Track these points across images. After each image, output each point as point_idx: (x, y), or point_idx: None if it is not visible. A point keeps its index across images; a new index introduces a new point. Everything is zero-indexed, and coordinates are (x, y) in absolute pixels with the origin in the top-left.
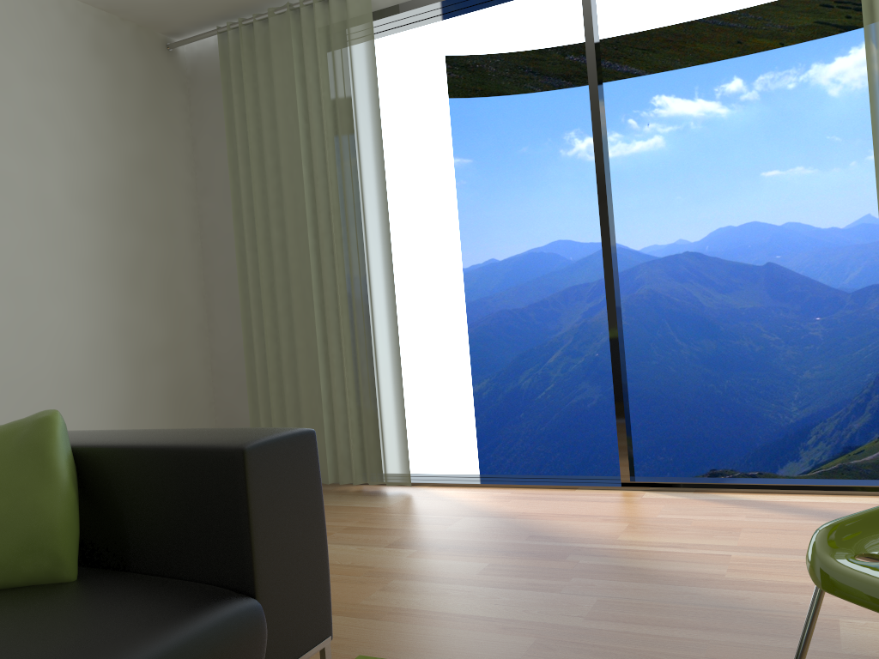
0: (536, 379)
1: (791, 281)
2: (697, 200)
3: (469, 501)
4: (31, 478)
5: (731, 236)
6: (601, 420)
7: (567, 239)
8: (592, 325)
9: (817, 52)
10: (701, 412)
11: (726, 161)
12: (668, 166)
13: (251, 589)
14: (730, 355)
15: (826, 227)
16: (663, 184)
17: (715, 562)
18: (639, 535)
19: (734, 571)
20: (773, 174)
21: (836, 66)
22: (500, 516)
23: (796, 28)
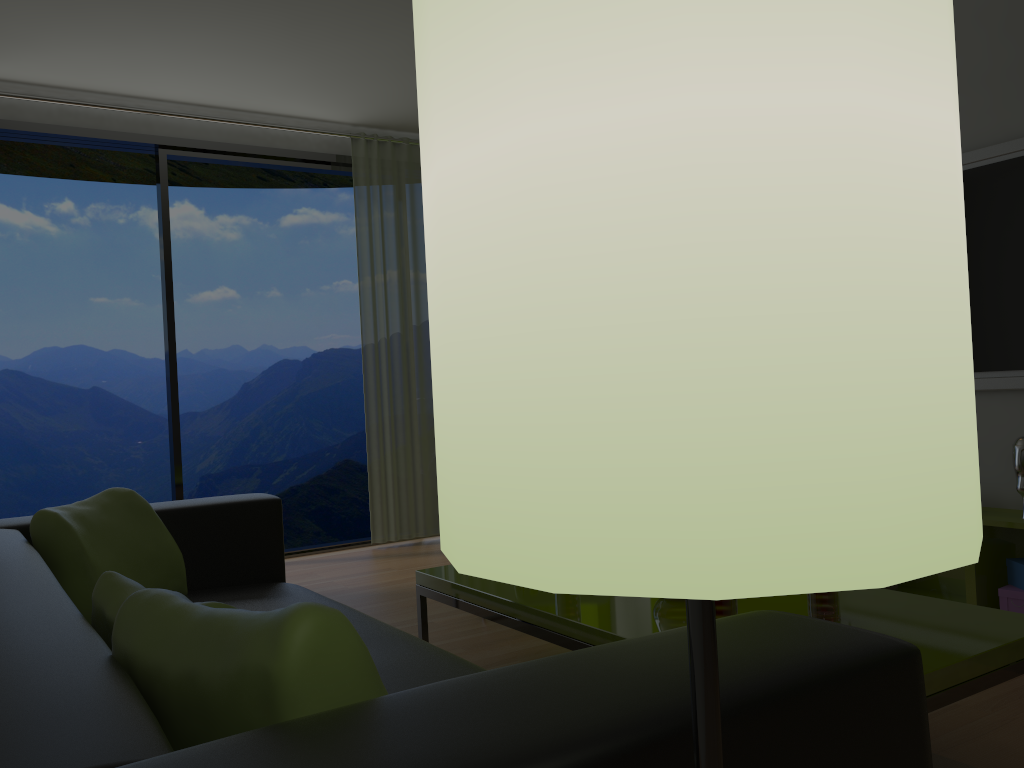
0: None
1: (117, 406)
2: (21, 315)
3: None
4: (155, 529)
5: (58, 357)
6: None
7: None
8: None
9: (147, 197)
10: None
11: (55, 280)
12: None
13: (284, 581)
14: (51, 480)
15: (150, 357)
16: None
17: (331, 585)
18: None
19: (348, 585)
20: (103, 301)
21: None
22: None
23: (128, 169)
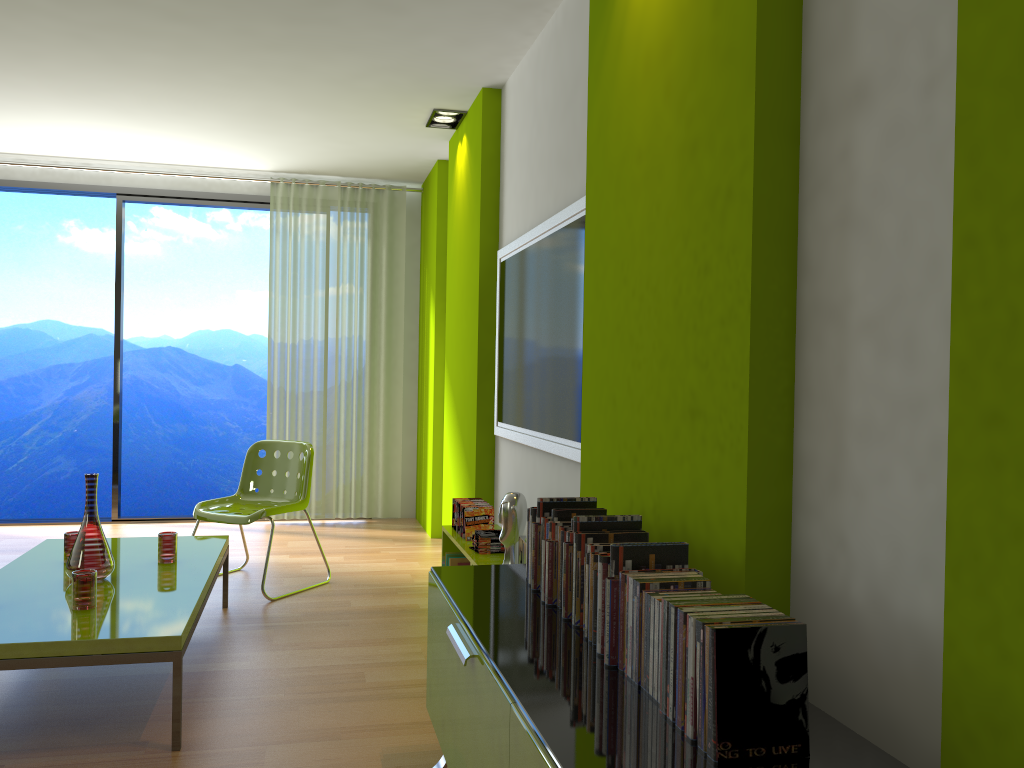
0: (8, 451)
1: (253, 381)
2: (183, 303)
3: (3, 532)
4: None
5: (209, 338)
6: (74, 492)
7: (57, 320)
8: (74, 403)
9: None
10: (169, 485)
11: (211, 276)
12: (161, 269)
13: None
14: (198, 438)
15: None
16: (154, 284)
17: None
18: None
19: None
20: (247, 293)
21: None
22: (32, 537)
23: None
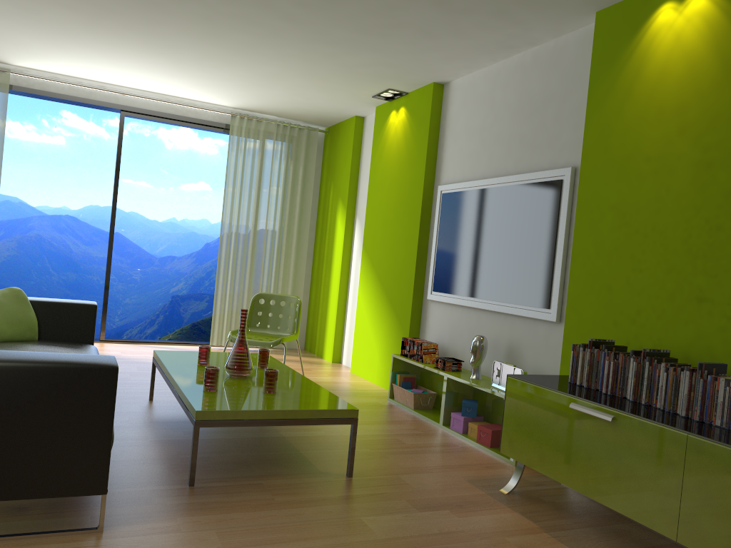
0: None
1: (128, 246)
2: (80, 184)
3: None
4: (26, 308)
5: (98, 211)
6: None
7: None
8: None
9: None
10: None
11: (102, 166)
12: (65, 157)
13: (92, 344)
14: (84, 284)
15: (152, 219)
16: (59, 168)
17: None
18: (129, 354)
19: None
20: (129, 181)
21: (172, 133)
22: None
23: None
